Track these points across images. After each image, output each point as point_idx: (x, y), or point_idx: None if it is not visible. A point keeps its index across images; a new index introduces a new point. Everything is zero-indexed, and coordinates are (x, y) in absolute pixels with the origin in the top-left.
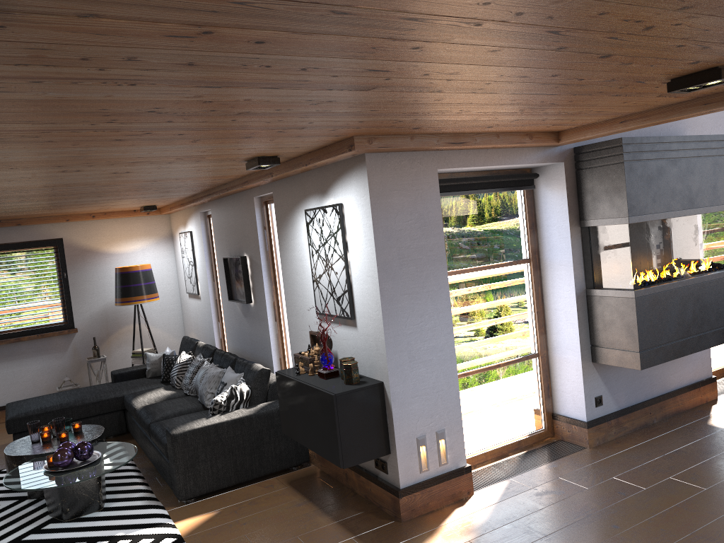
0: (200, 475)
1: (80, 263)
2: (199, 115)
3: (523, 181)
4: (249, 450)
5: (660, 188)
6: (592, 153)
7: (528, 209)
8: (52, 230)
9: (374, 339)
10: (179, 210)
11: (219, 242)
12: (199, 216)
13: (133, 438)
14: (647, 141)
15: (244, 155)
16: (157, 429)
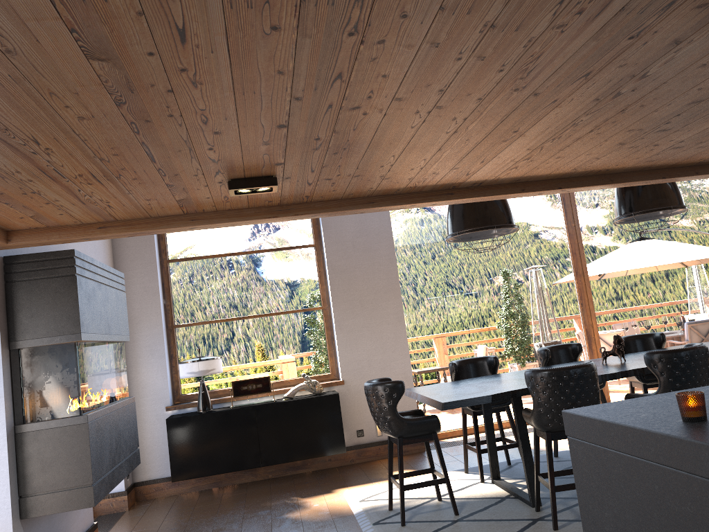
0: None
1: None
2: None
3: None
4: None
5: (95, 309)
6: (32, 263)
7: None
8: None
9: None
10: None
11: None
12: None
13: None
14: (87, 259)
15: None
16: None
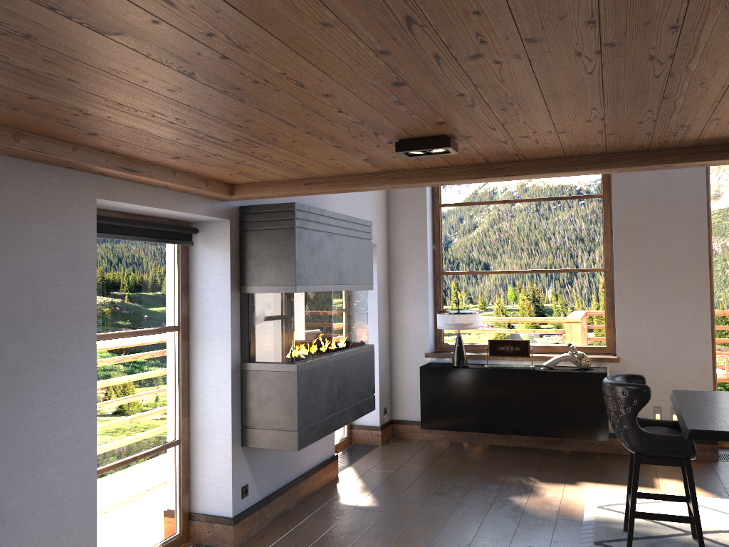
0: None
1: None
2: None
3: (182, 234)
4: None
5: (321, 260)
6: (260, 214)
7: (182, 268)
8: None
9: None
10: None
11: None
12: None
13: None
14: (314, 211)
15: None
16: None
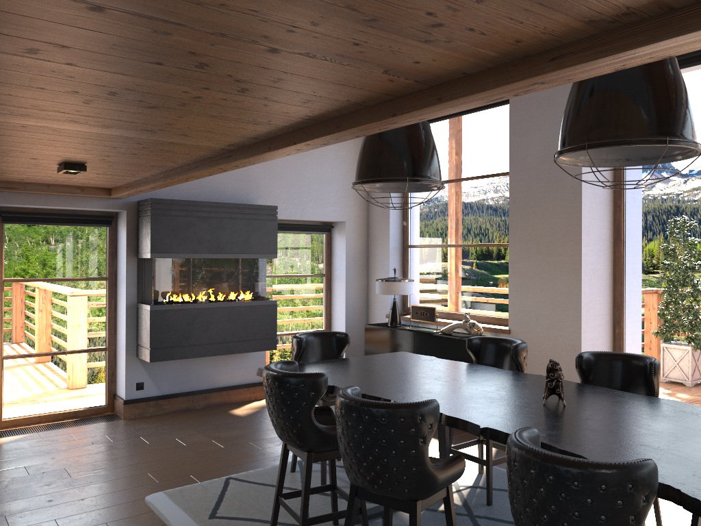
0: None
1: None
2: None
3: (101, 220)
4: None
5: (187, 236)
6: (142, 206)
7: (109, 241)
8: None
9: None
10: None
11: None
12: None
13: None
14: (178, 202)
15: None
16: None
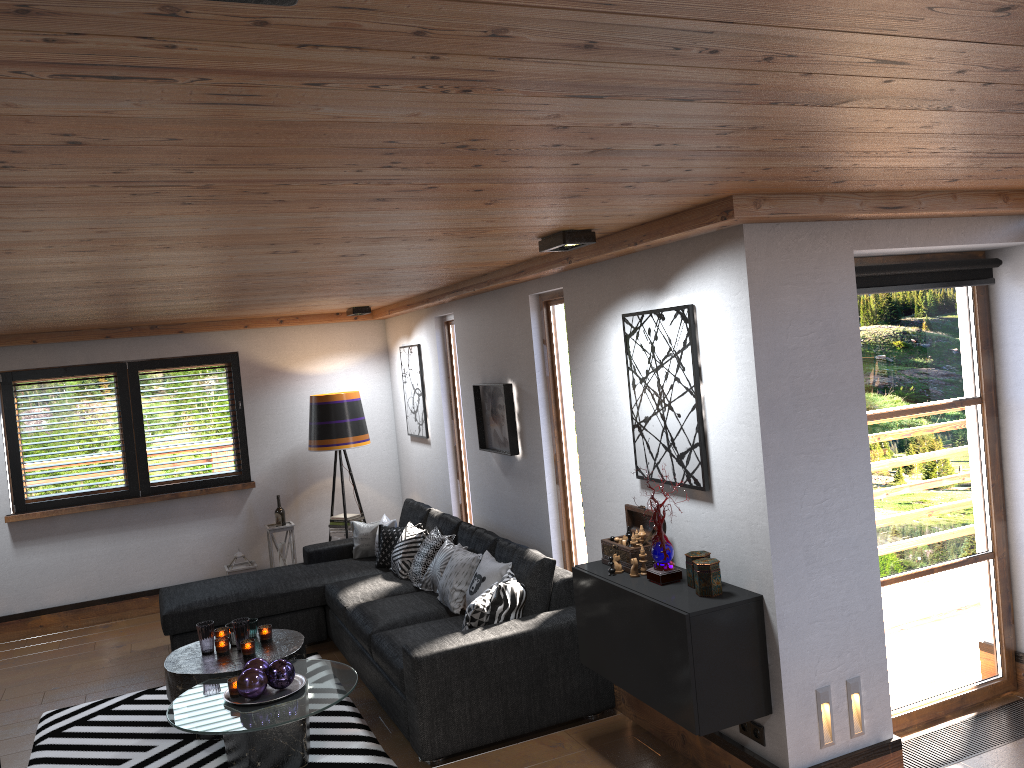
0: (453, 722)
1: (260, 388)
2: (529, 154)
3: (976, 271)
4: (526, 685)
5: None
6: None
7: (980, 317)
8: (225, 340)
9: (747, 525)
10: (402, 313)
11: (465, 362)
12: (434, 323)
13: (338, 650)
14: None
15: (545, 227)
16: (383, 644)
